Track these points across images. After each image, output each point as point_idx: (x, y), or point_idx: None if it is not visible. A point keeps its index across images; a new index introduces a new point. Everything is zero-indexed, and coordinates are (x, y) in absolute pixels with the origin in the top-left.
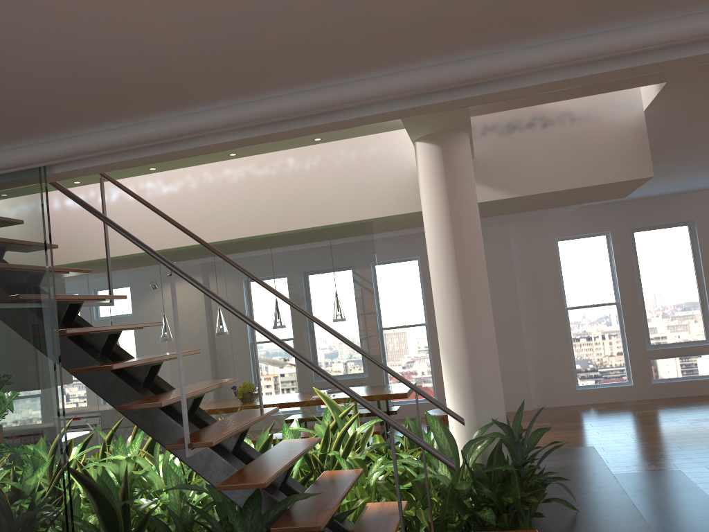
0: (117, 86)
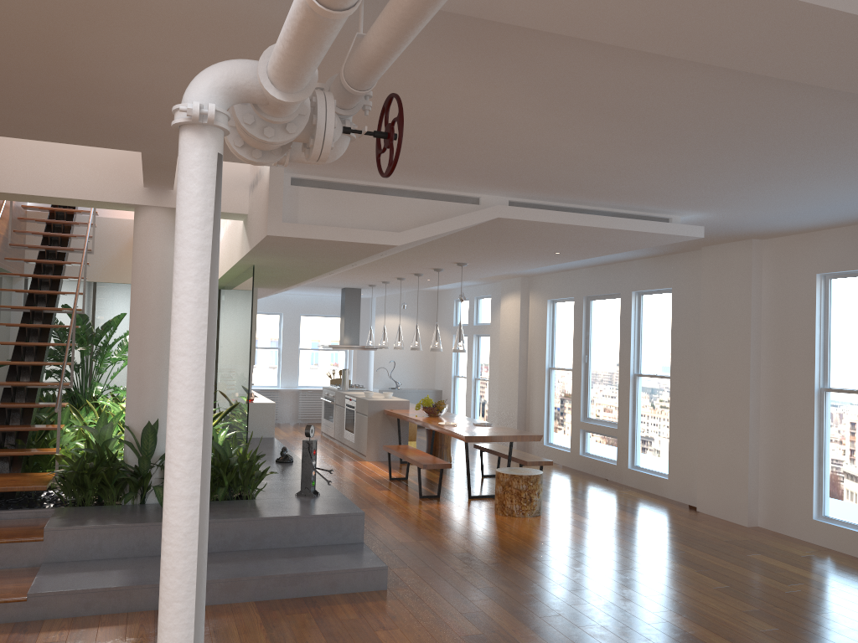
0: None
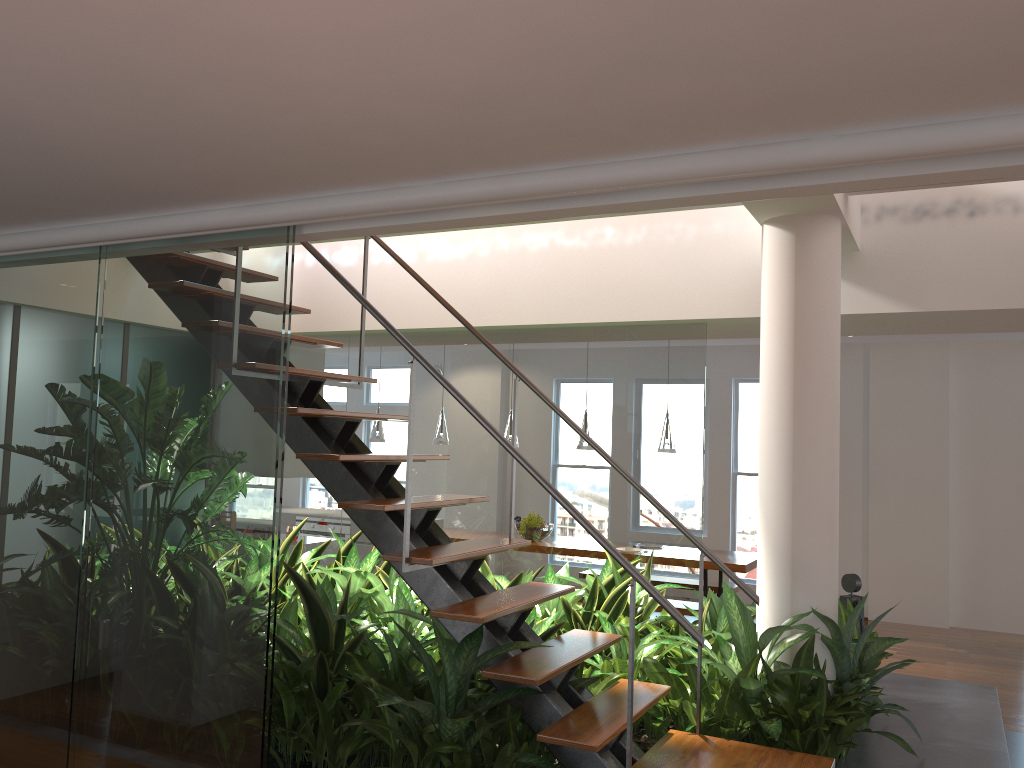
0: (364, 152)
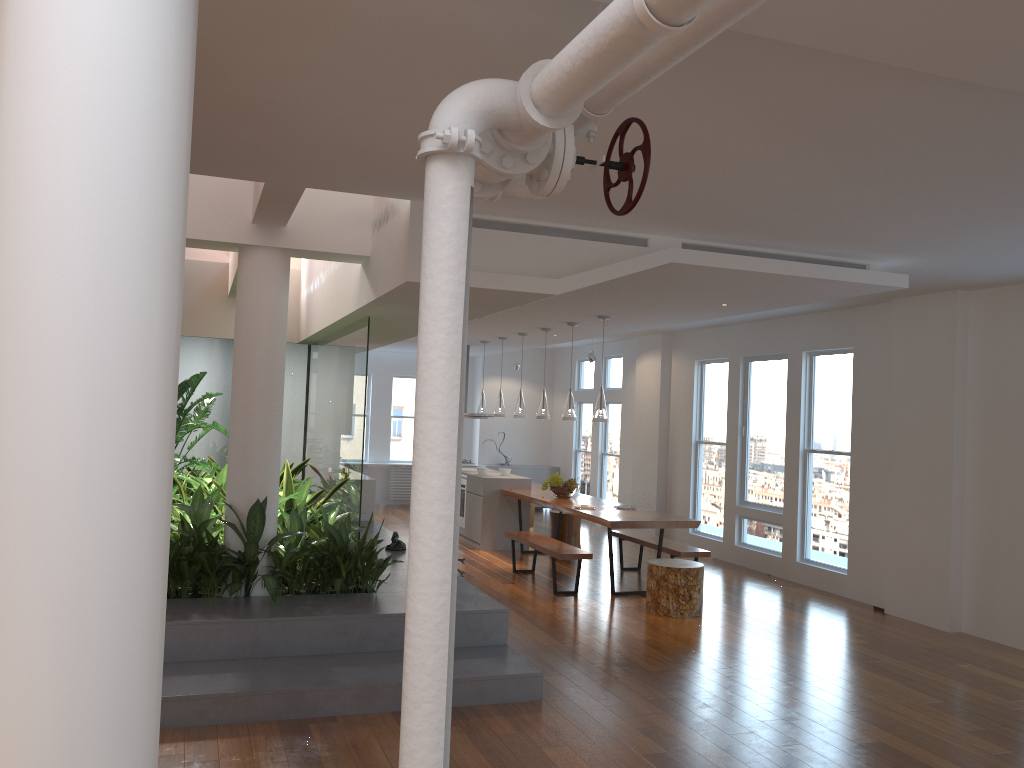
0: None
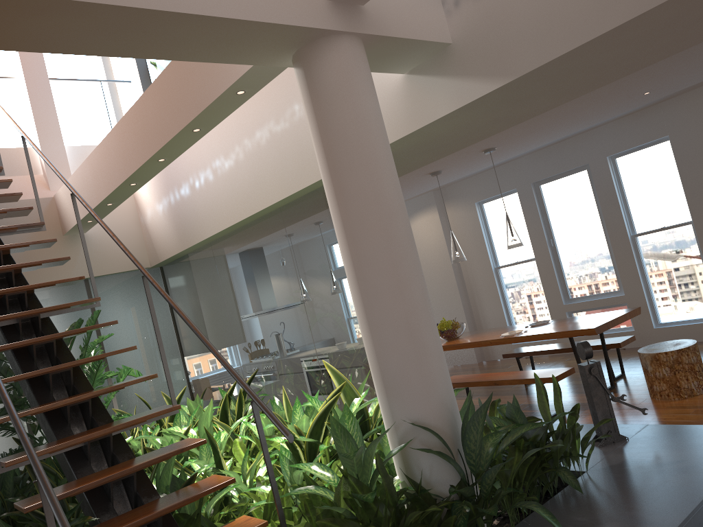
0: None
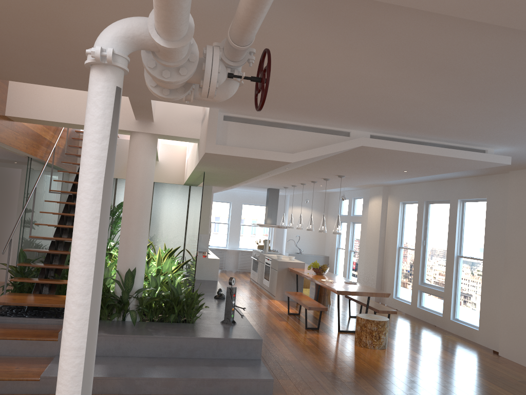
0: None
